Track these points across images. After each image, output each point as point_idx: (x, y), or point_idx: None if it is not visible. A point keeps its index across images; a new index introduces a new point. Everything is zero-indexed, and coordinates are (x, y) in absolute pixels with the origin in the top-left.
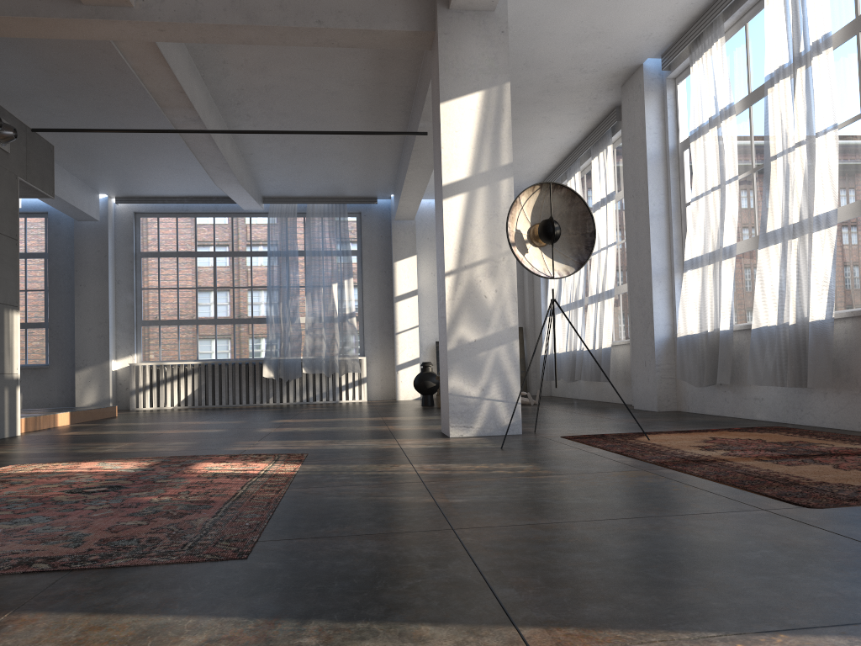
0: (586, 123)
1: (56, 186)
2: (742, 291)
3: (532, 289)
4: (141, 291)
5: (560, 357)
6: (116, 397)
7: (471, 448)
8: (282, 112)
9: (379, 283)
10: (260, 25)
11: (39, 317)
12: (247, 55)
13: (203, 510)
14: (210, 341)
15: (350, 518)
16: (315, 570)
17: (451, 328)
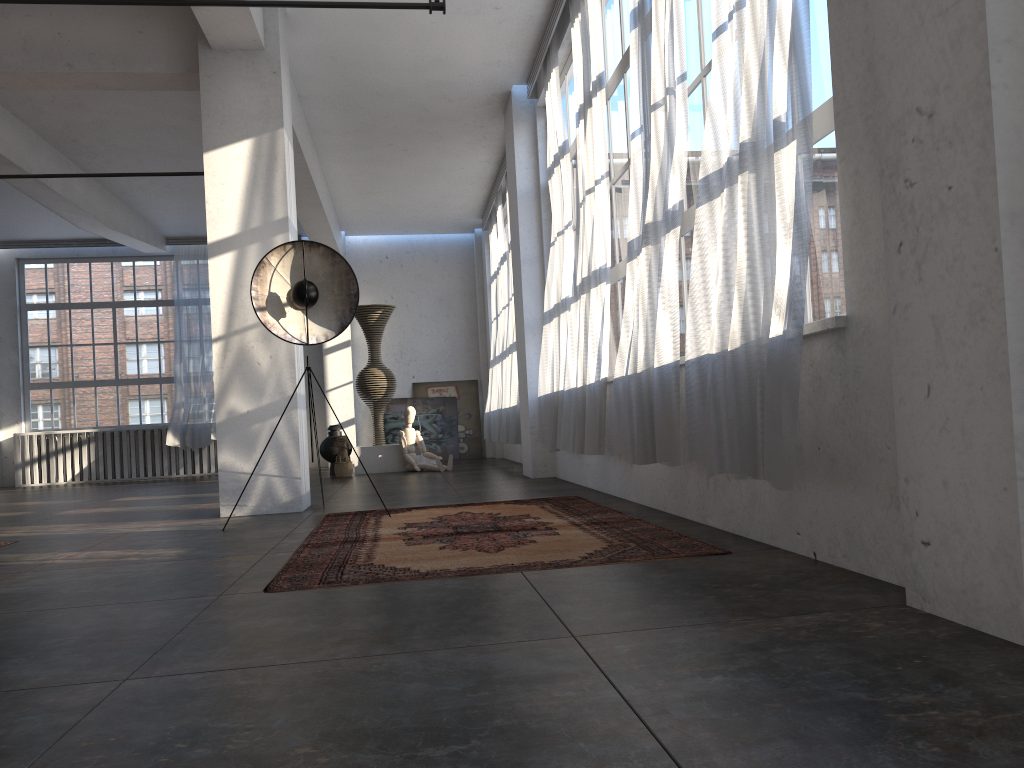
0: (490, 152)
1: None
2: None
3: (485, 337)
4: (27, 349)
5: (493, 416)
6: (1, 472)
7: (194, 531)
8: (131, 148)
9: None
10: (1, 71)
11: None
12: (51, 91)
13: None
14: (111, 405)
15: None
16: None
17: (221, 399)
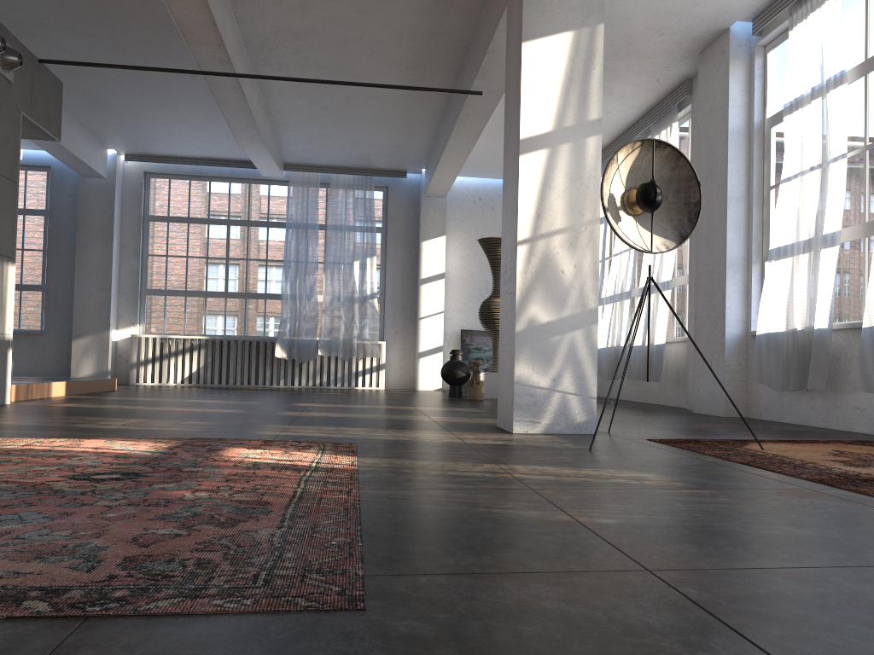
0: (650, 97)
1: (62, 135)
2: (840, 285)
3: None
4: (148, 257)
5: (599, 353)
6: (115, 370)
7: (552, 448)
8: (319, 63)
9: (404, 263)
10: None
11: (36, 279)
12: None
13: (261, 516)
14: (219, 315)
15: (477, 541)
16: (495, 644)
17: (521, 306)
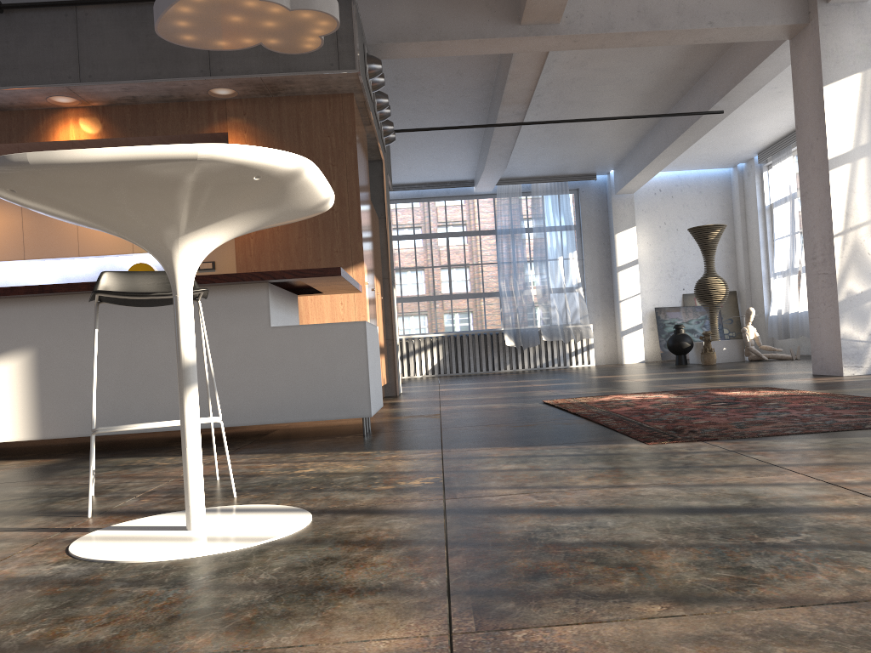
0: None
1: None
2: None
3: (747, 254)
4: None
5: (800, 316)
6: None
7: None
8: (571, 100)
9: (598, 254)
10: (661, 30)
11: None
12: (579, 53)
13: None
14: (448, 315)
15: None
16: None
17: (840, 282)
